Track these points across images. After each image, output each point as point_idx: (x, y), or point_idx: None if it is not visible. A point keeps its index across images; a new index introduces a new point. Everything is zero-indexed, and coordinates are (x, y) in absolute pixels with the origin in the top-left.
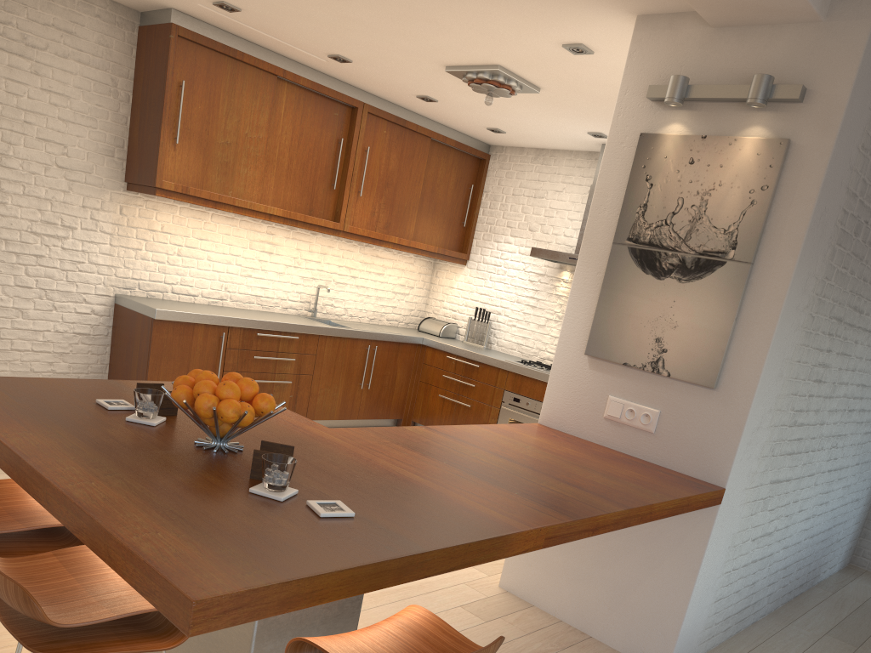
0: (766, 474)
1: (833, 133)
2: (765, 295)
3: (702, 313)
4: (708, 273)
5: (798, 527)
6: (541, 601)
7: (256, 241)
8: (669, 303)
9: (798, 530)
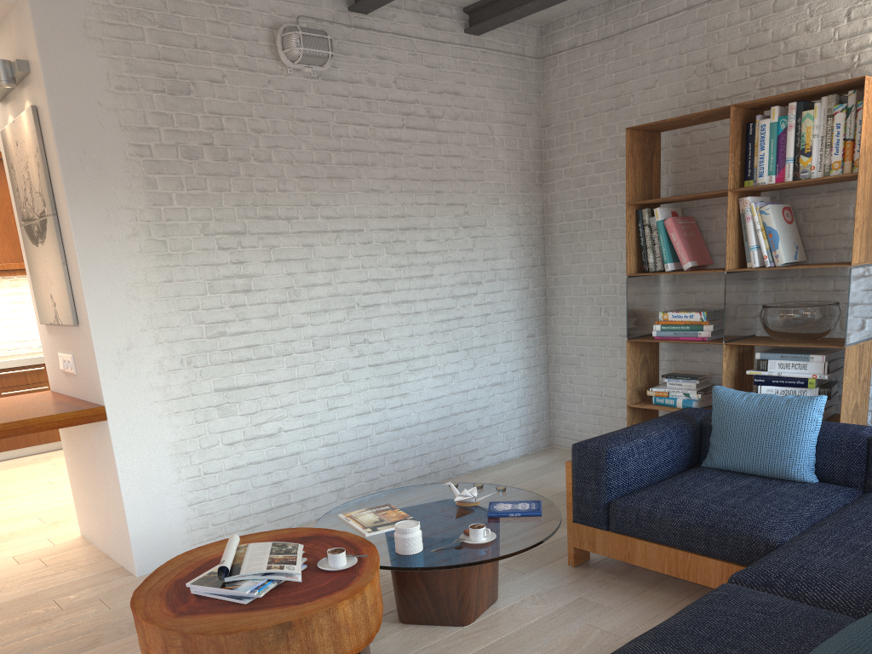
0: (197, 384)
1: (44, 90)
2: (68, 237)
3: (54, 265)
4: (46, 231)
5: (345, 423)
6: (93, 539)
7: (2, 295)
8: (45, 264)
9: (349, 427)
